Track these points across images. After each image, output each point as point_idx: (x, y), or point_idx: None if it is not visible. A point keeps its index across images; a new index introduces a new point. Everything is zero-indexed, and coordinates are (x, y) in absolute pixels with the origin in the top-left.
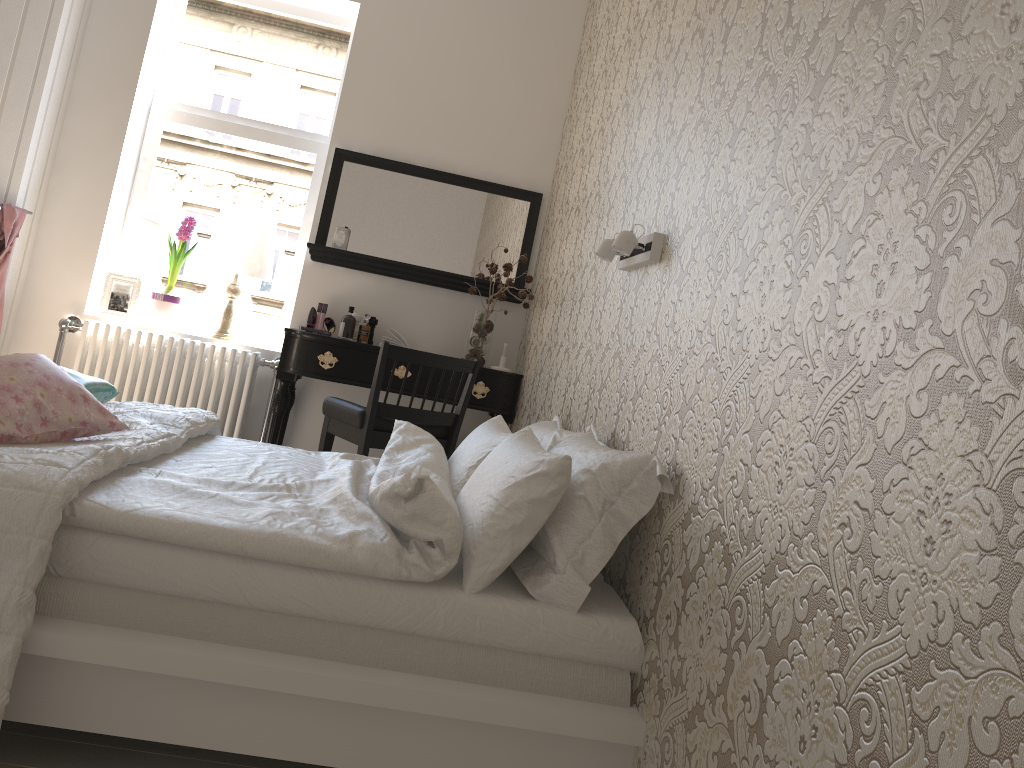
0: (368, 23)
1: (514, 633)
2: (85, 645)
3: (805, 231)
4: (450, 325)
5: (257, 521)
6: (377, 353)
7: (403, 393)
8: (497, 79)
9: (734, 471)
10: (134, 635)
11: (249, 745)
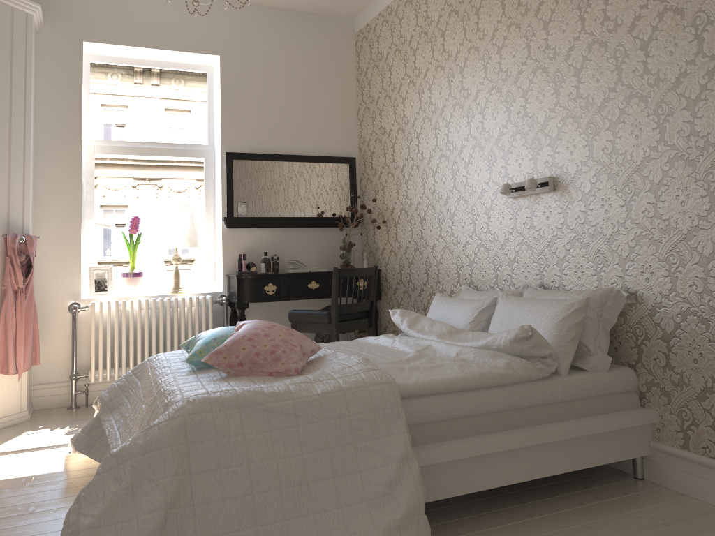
0: (227, 68)
1: (588, 389)
2: (435, 454)
3: (710, 170)
4: (319, 249)
5: (464, 371)
6: (296, 277)
7: (317, 297)
8: (313, 91)
9: (691, 282)
10: (444, 443)
11: (506, 480)
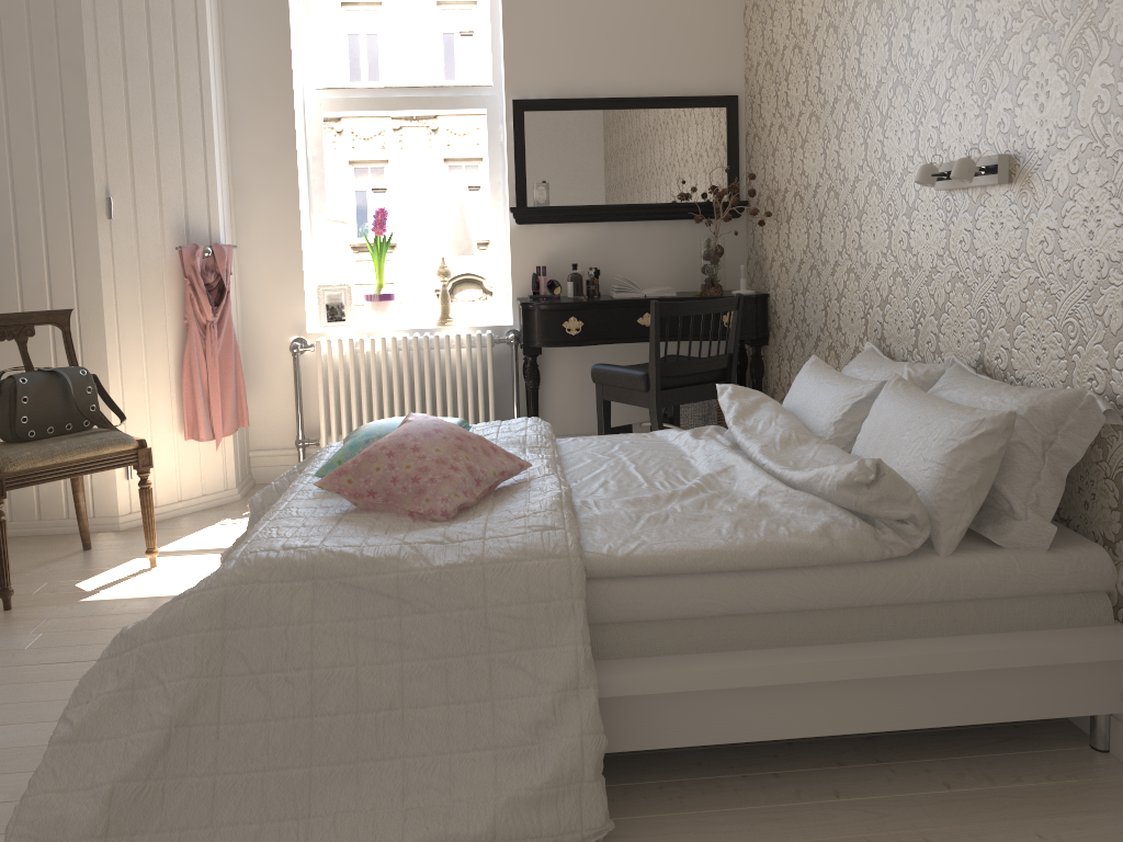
0: None
1: (995, 582)
2: (642, 680)
3: None
4: (672, 257)
5: (734, 535)
6: (618, 307)
7: None
8: None
9: None
10: (671, 661)
11: (793, 730)
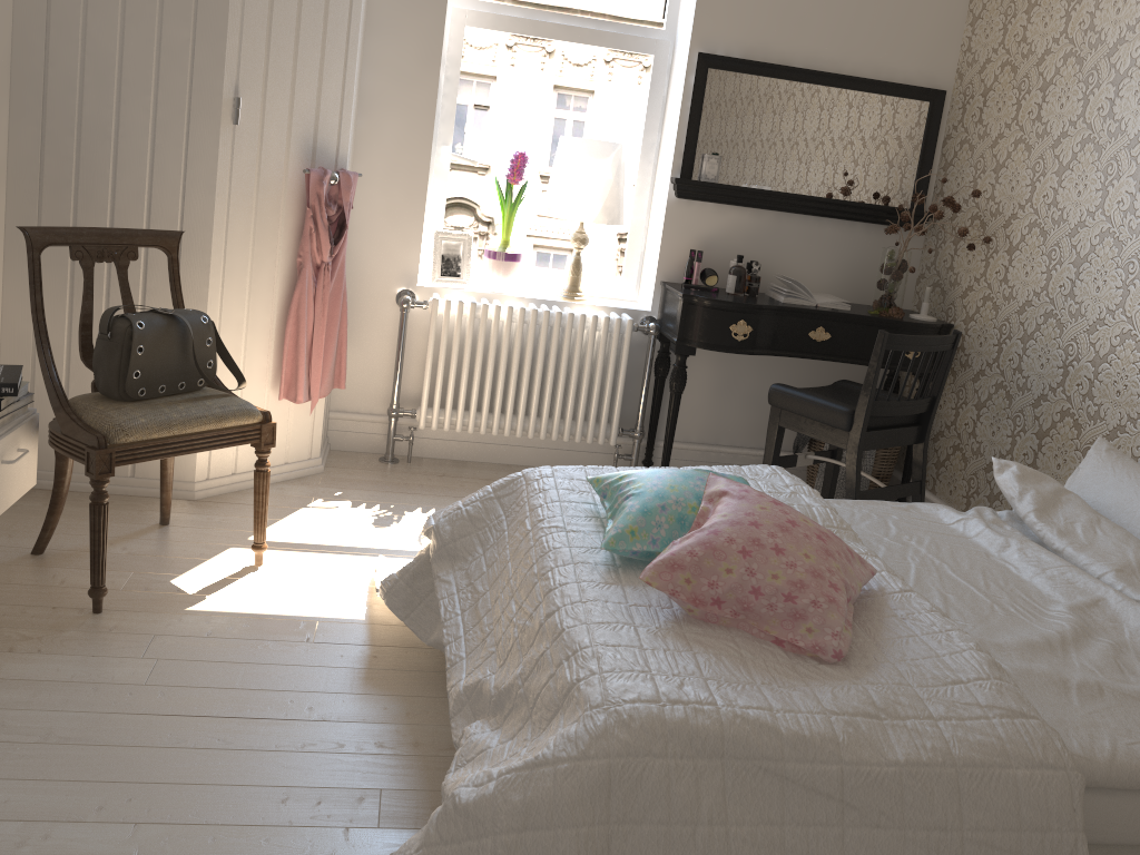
0: None
1: None
2: None
3: None
4: (838, 261)
5: None
6: (791, 315)
7: (822, 359)
8: None
9: None
10: None
11: None
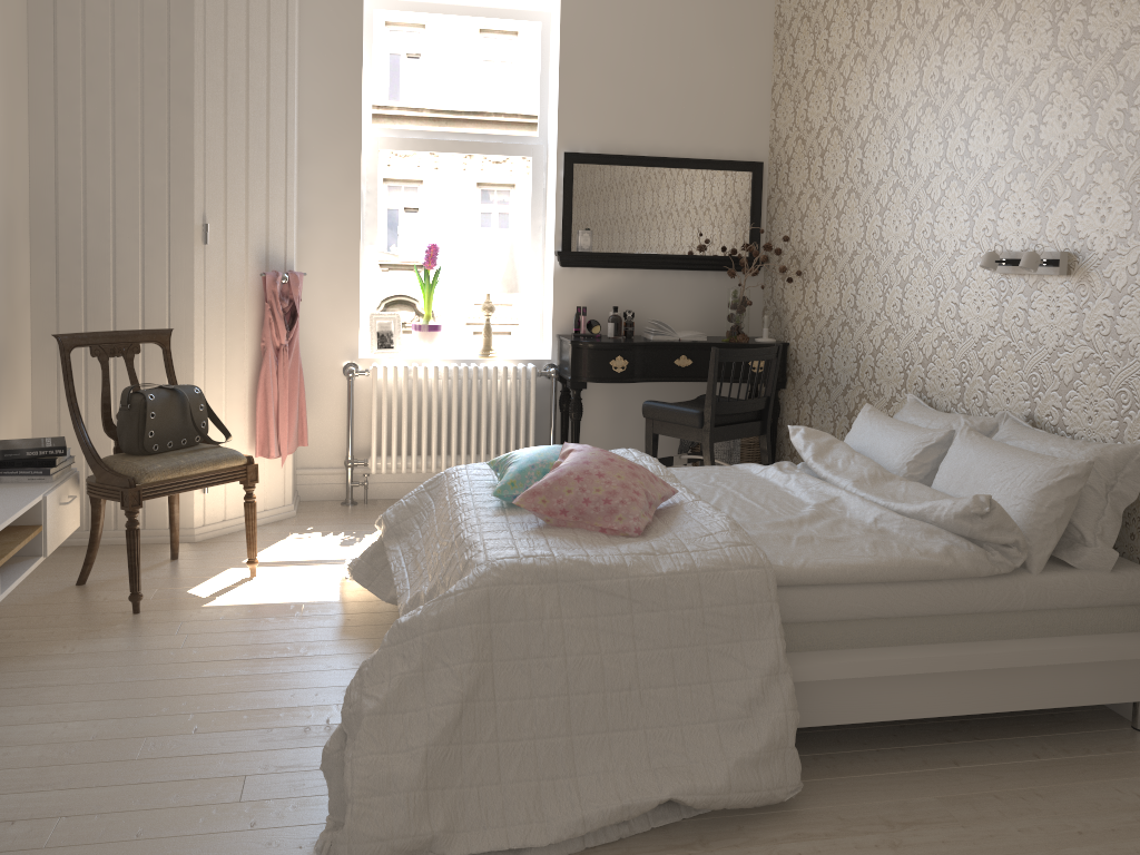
0: (571, 19)
1: (1073, 596)
2: (819, 668)
3: None
4: (697, 304)
5: (877, 553)
6: (658, 348)
7: (688, 380)
8: (703, 55)
9: None
10: (836, 654)
11: (923, 711)
